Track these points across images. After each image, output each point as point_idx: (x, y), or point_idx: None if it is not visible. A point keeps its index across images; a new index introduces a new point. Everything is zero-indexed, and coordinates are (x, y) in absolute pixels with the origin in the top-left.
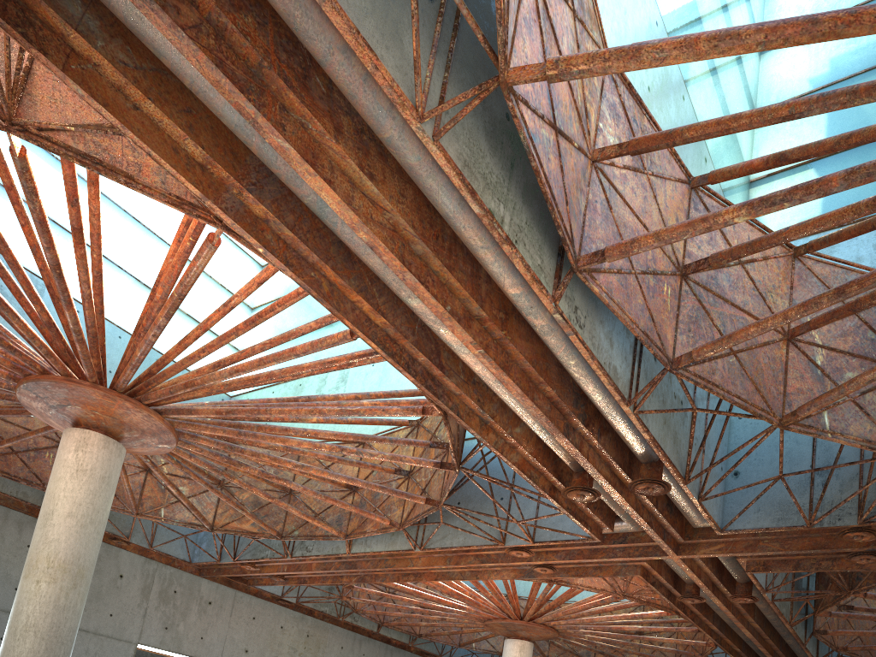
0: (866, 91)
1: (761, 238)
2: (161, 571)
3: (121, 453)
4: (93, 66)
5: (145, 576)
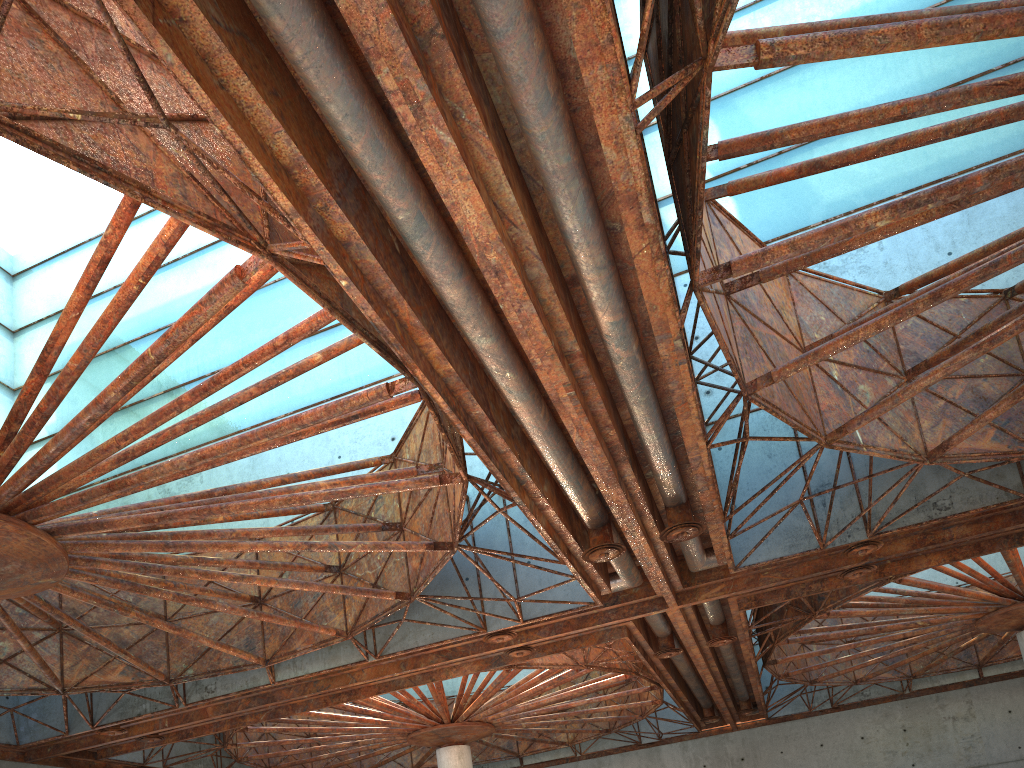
0: (979, 91)
1: (821, 248)
2: None
3: None
4: (177, 22)
5: None
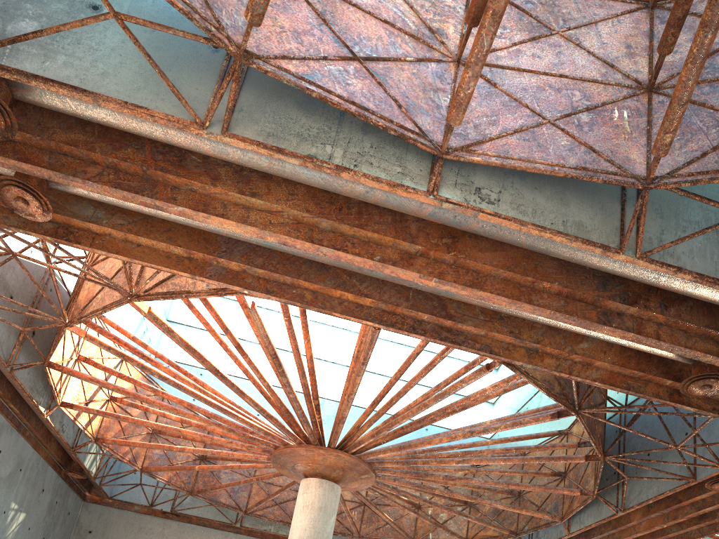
0: None
1: None
2: None
3: (333, 488)
4: (109, 236)
5: None
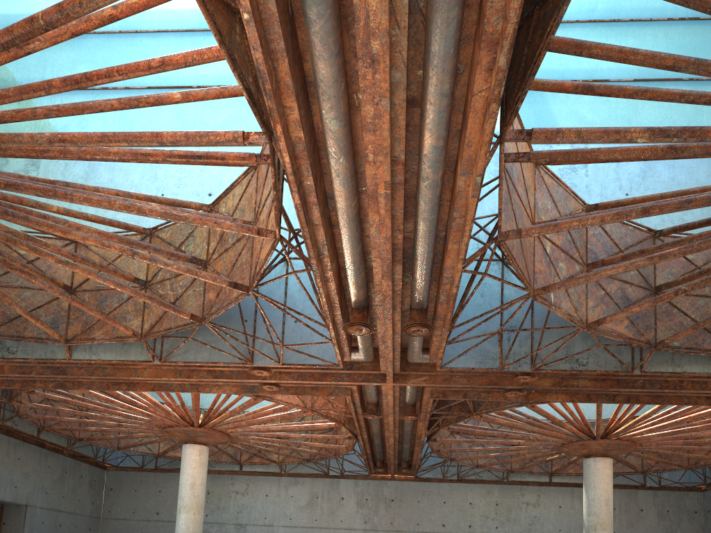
0: None
1: (577, 150)
2: None
3: None
4: None
5: None
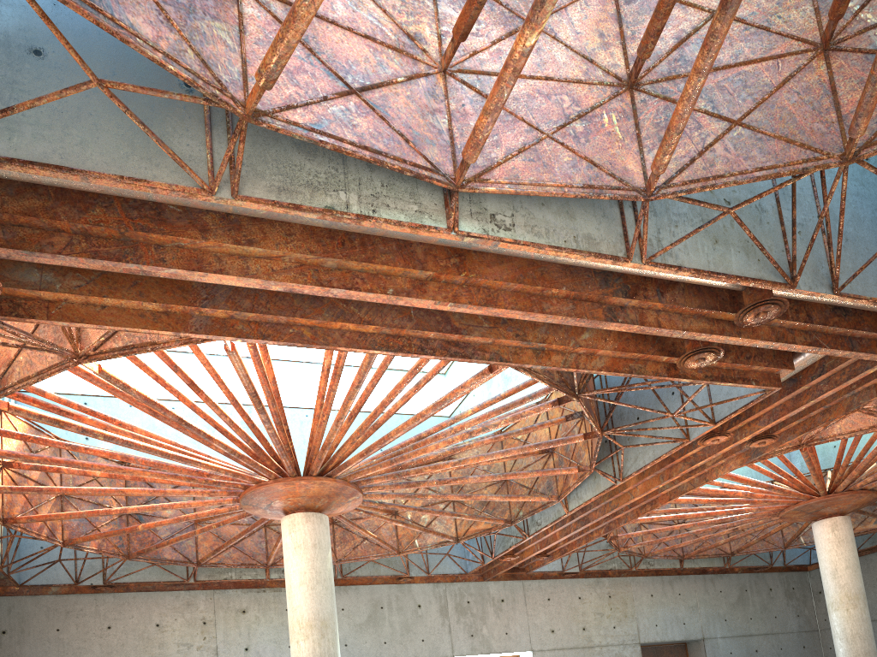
0: None
1: None
2: (450, 590)
3: (322, 520)
4: (65, 301)
5: (438, 598)
